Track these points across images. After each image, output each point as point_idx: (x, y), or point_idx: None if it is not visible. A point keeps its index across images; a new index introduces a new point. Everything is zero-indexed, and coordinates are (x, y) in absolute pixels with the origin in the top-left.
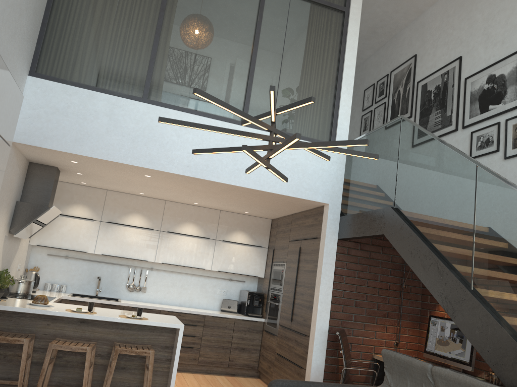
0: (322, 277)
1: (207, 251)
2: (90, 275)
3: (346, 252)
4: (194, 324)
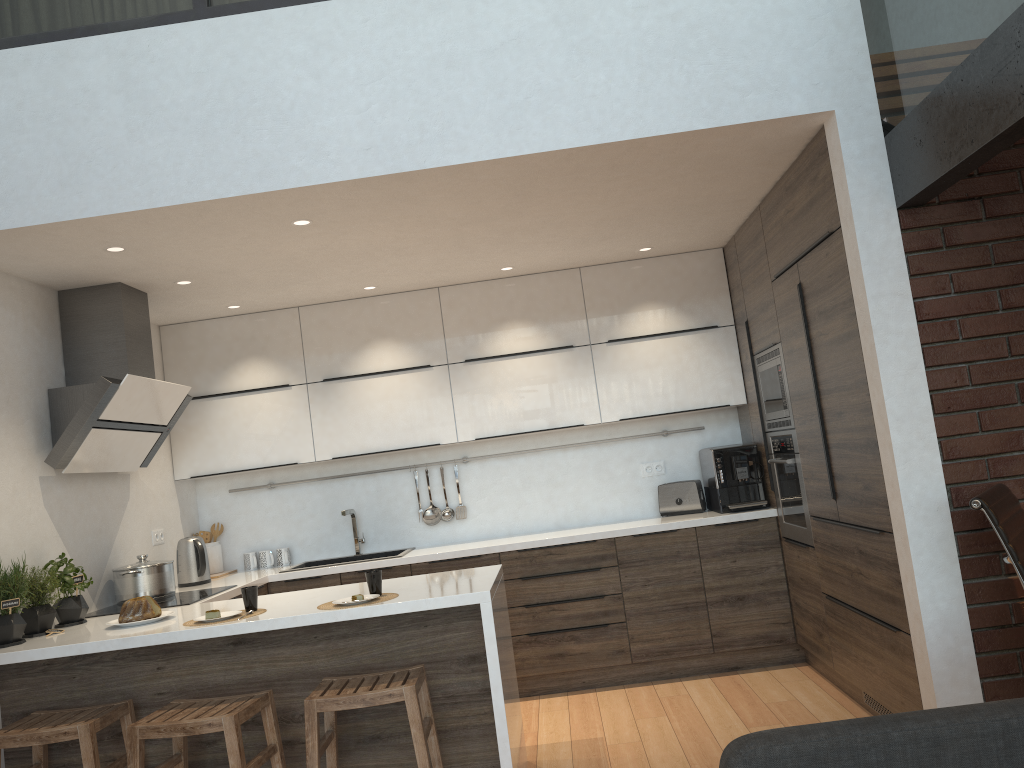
0: (879, 344)
1: (577, 380)
2: (333, 513)
3: (940, 242)
4: (593, 566)
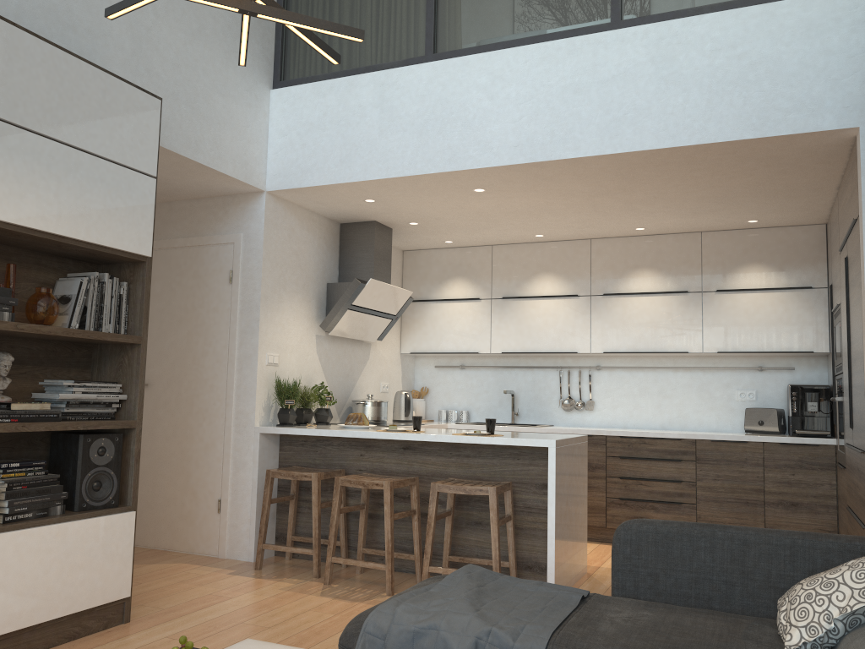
0: None
1: (687, 318)
2: (500, 392)
3: None
4: (676, 458)
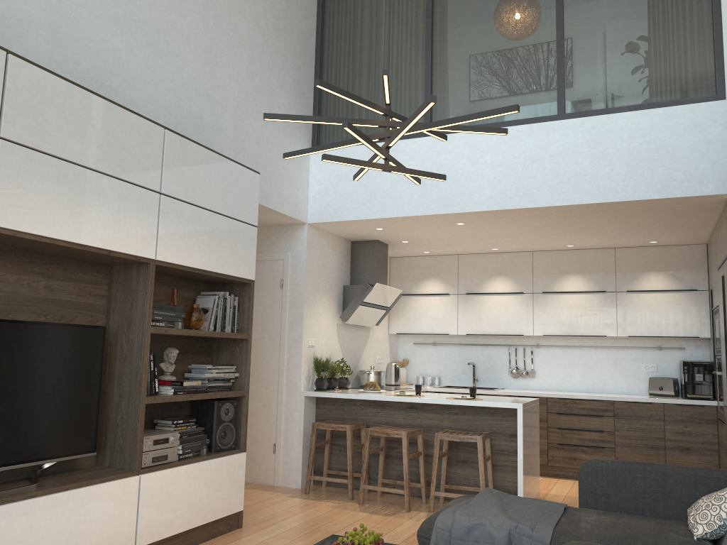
0: None
1: (605, 310)
2: (463, 363)
3: None
4: (599, 414)
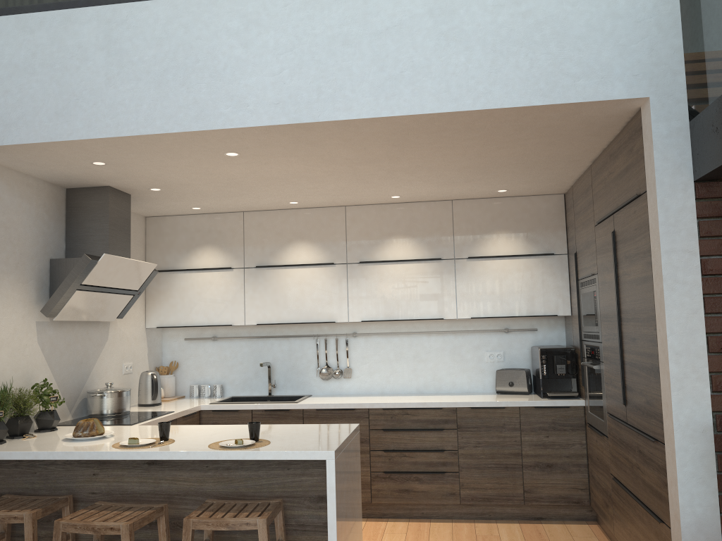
0: (667, 290)
1: (441, 284)
2: (256, 363)
3: None
4: (438, 427)
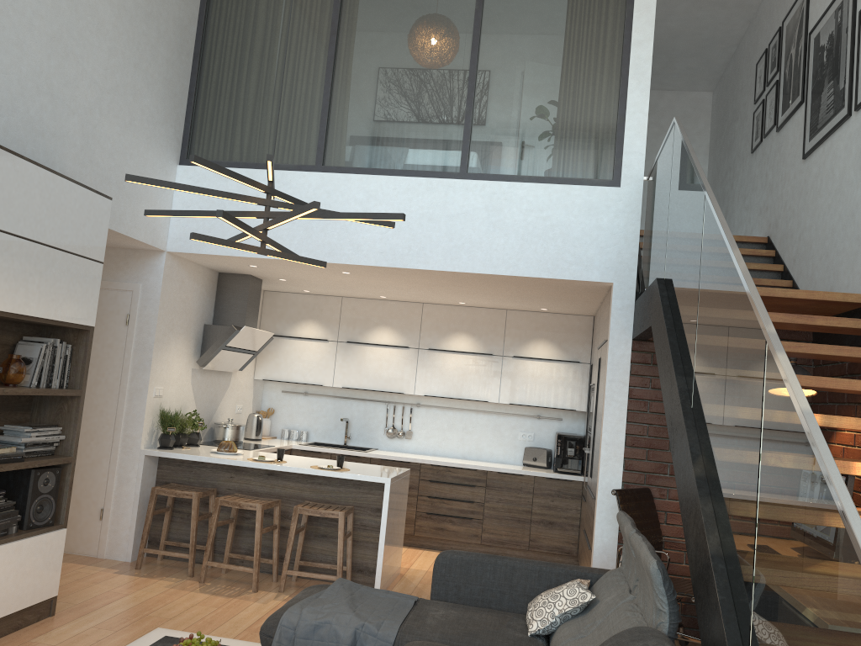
0: (606, 404)
1: (490, 375)
2: (336, 417)
3: (650, 361)
4: (471, 484)
